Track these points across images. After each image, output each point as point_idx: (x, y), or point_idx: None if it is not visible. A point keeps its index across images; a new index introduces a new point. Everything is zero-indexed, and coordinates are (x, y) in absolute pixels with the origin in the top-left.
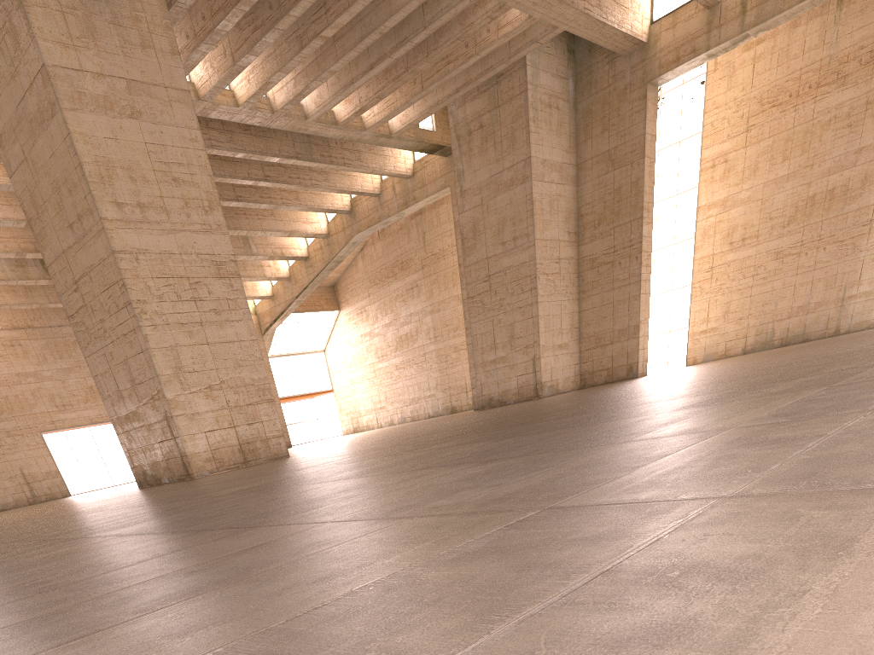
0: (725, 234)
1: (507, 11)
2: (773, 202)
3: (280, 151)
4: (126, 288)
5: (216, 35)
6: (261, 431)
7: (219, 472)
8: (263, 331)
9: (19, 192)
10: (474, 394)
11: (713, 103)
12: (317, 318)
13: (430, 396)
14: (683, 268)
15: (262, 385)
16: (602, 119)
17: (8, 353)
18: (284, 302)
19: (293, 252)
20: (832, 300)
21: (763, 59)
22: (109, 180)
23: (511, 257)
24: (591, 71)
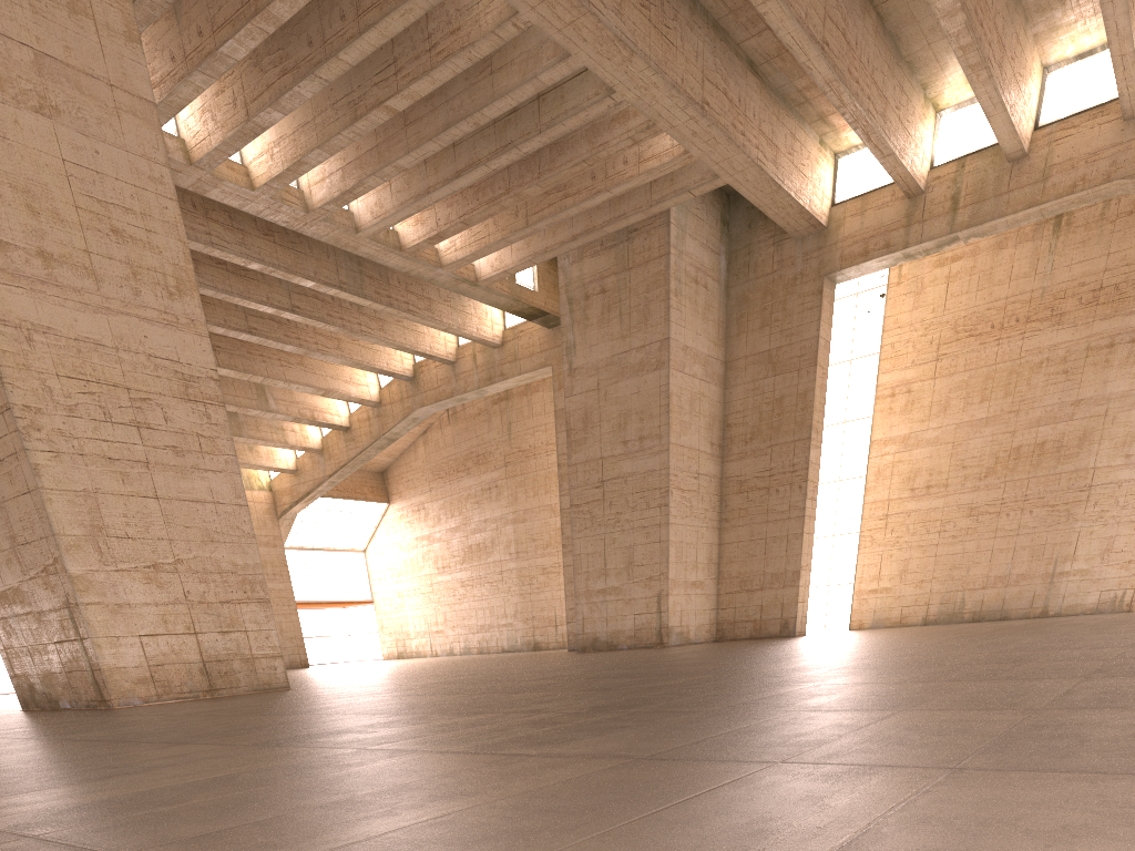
0: (906, 477)
1: (656, 135)
2: (968, 448)
3: (316, 273)
4: (3, 382)
5: (219, 62)
6: (244, 645)
7: (162, 701)
8: (279, 513)
9: None
10: (570, 630)
11: (895, 321)
12: (357, 508)
13: (506, 625)
14: (849, 510)
15: (251, 575)
16: (762, 311)
17: None
18: (312, 480)
19: (328, 417)
20: (1039, 574)
21: (959, 279)
22: None
23: (635, 461)
24: (751, 251)
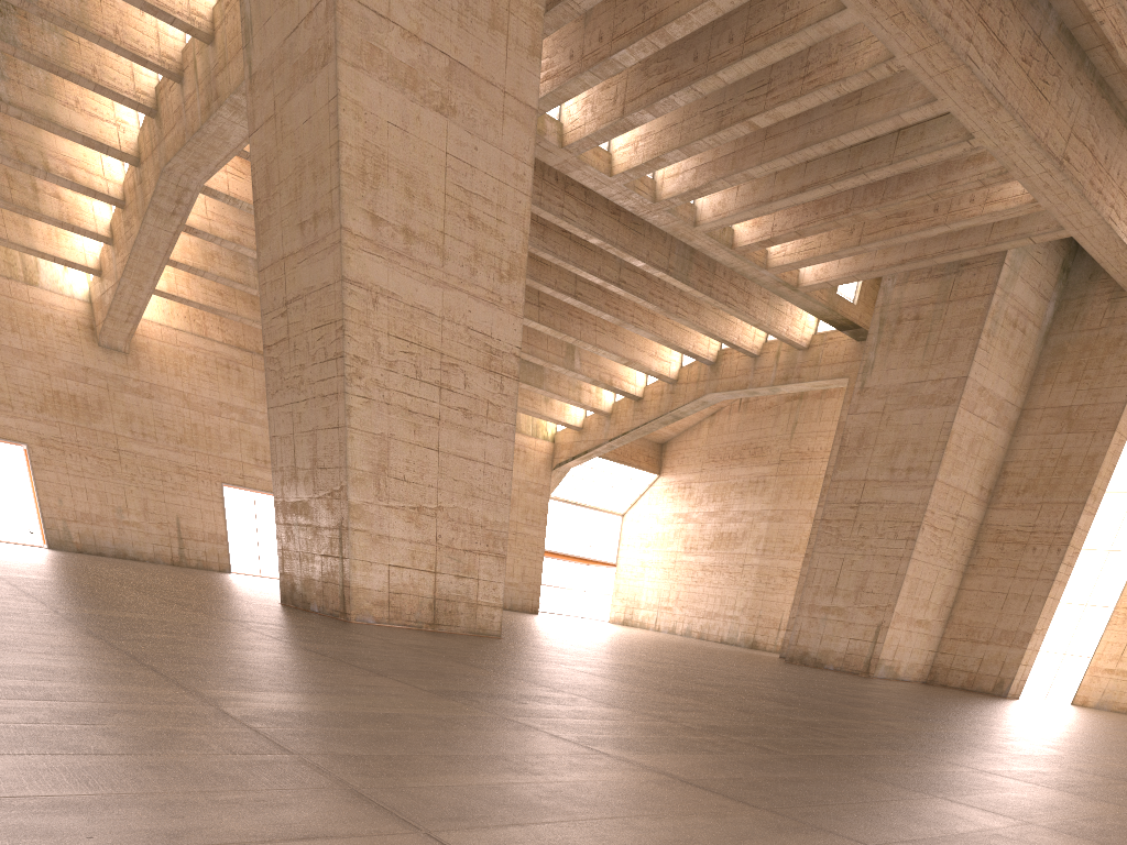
0: None
1: (1007, 182)
2: None
3: (648, 255)
4: (344, 334)
5: (609, 66)
6: (472, 591)
7: (390, 624)
8: (554, 465)
9: (254, 159)
10: (787, 638)
11: None
12: (627, 474)
13: (732, 617)
14: (1110, 583)
15: (496, 531)
16: (1075, 366)
17: (219, 374)
18: (593, 440)
19: (625, 385)
20: None
21: None
22: (373, 181)
23: (896, 490)
24: (1083, 302)
